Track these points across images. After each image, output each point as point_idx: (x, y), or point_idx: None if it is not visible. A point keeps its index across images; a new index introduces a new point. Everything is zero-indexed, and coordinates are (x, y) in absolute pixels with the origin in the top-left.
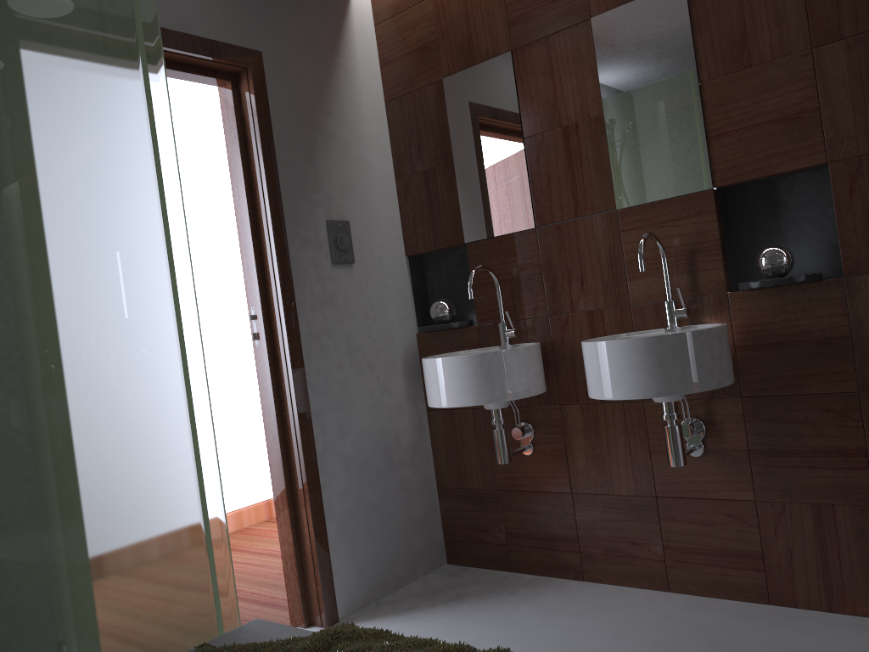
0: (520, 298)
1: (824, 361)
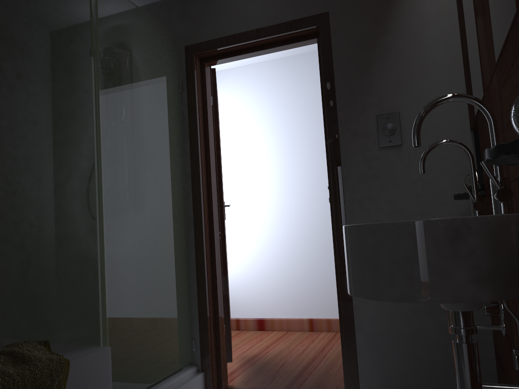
0: None
1: None
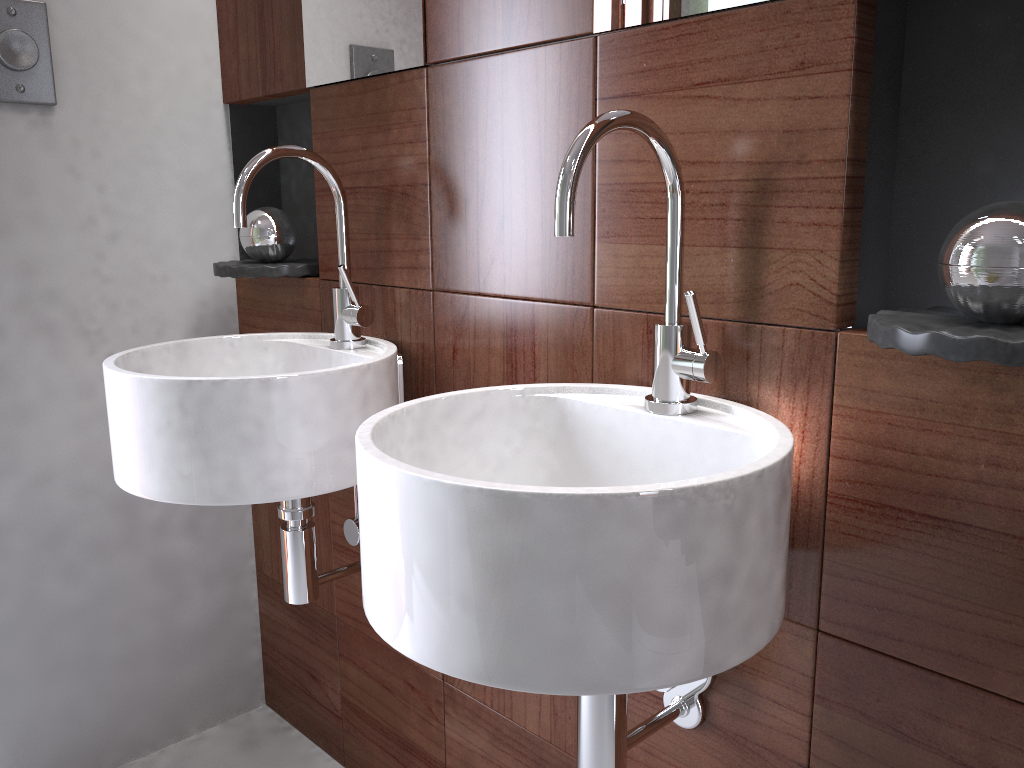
0: (389, 236)
1: None
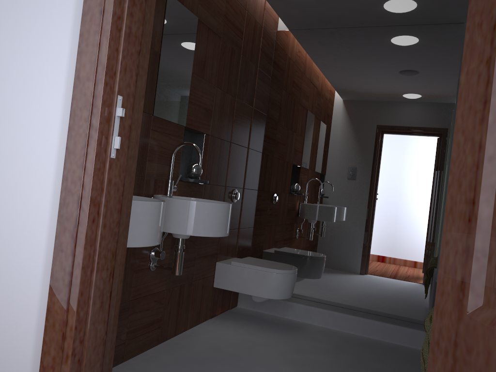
0: None
1: None
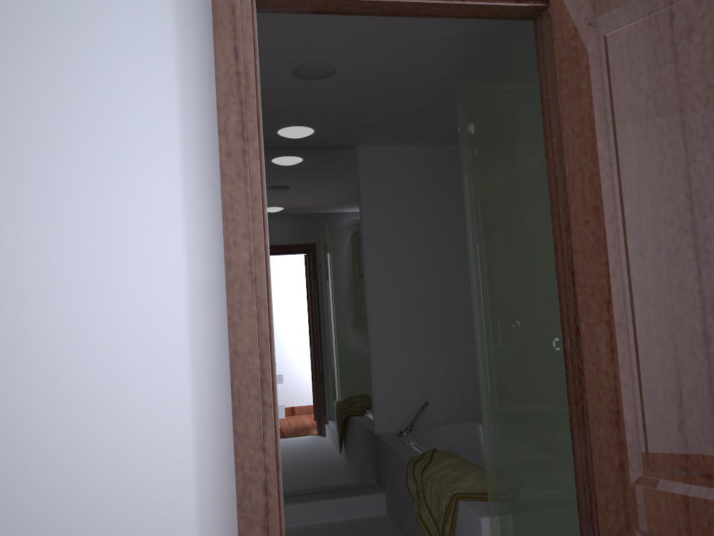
0: None
1: None
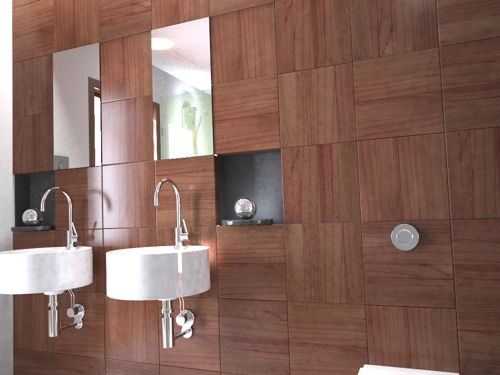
0: (86, 214)
1: (269, 278)
